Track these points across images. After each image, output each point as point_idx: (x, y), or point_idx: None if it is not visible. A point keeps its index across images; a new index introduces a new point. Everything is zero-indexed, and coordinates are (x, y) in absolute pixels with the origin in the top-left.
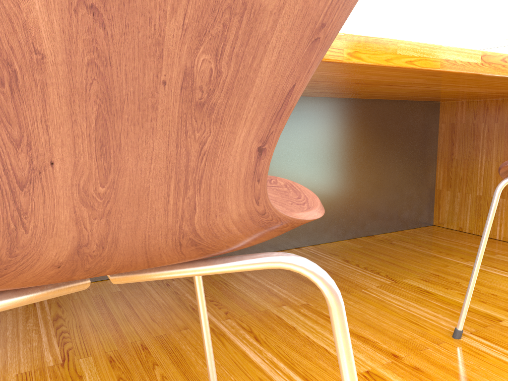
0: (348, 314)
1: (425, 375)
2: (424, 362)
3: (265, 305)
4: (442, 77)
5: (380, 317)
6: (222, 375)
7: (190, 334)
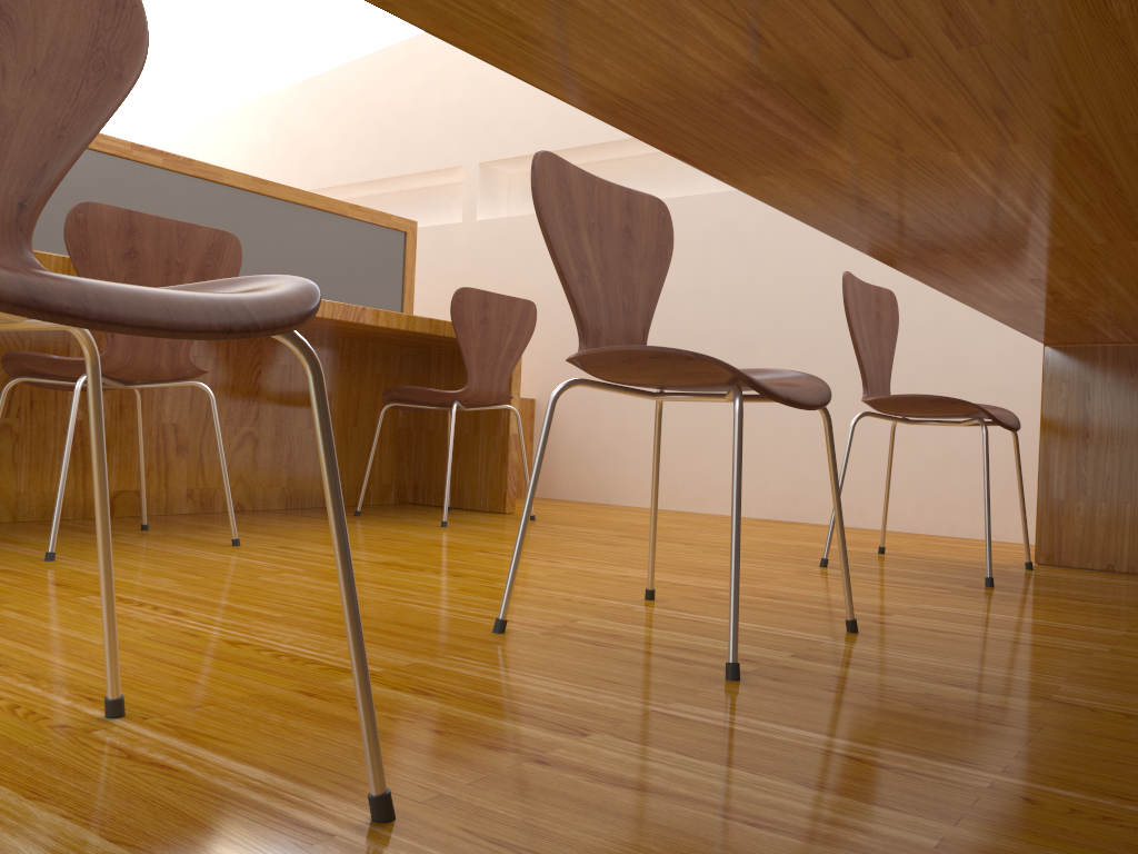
0: (716, 843)
1: (476, 741)
2: (478, 758)
3: (989, 838)
4: (493, 9)
5: (615, 849)
6: (808, 709)
7: (983, 749)
